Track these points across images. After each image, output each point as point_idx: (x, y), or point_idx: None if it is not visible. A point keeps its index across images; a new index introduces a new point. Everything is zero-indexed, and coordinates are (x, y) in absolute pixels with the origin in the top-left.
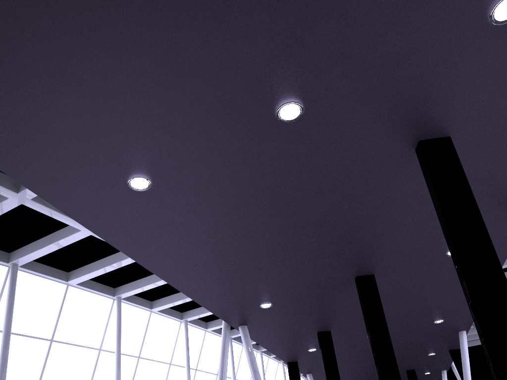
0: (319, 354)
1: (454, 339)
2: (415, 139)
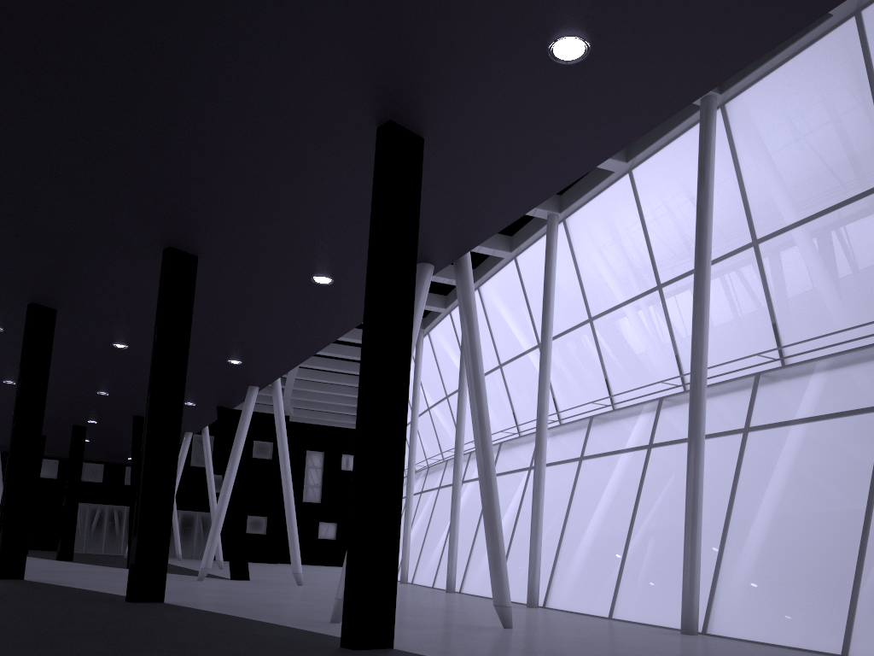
0: (3, 340)
1: (236, 394)
2: (387, 114)
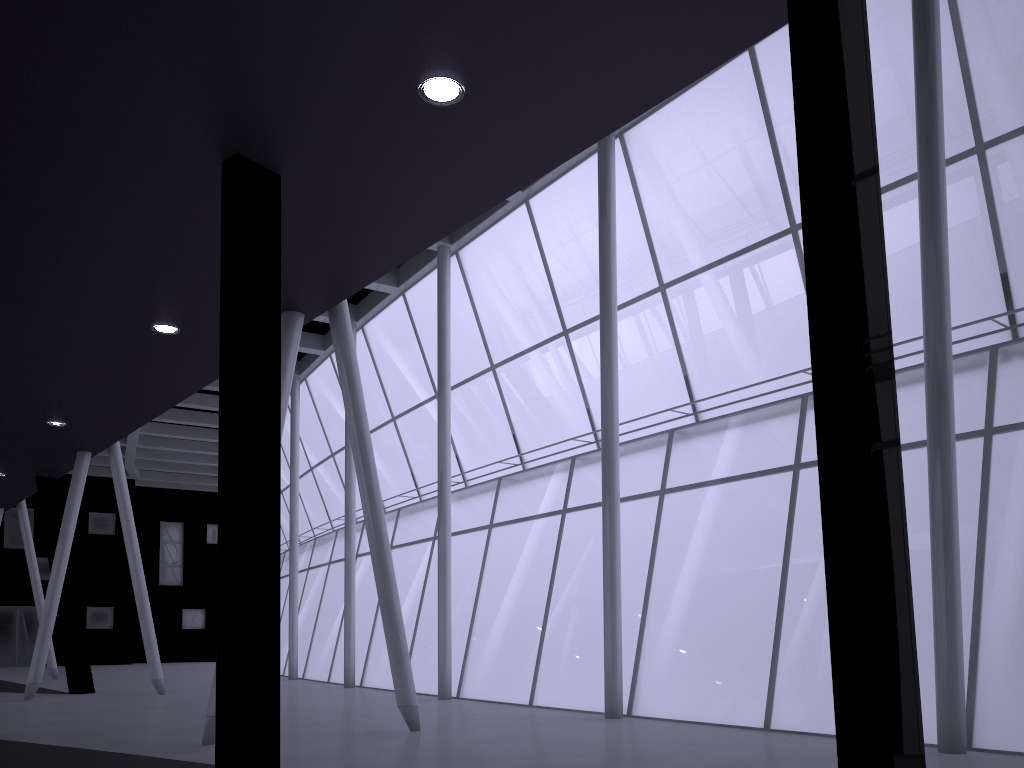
0: None
1: (61, 461)
2: (234, 147)
